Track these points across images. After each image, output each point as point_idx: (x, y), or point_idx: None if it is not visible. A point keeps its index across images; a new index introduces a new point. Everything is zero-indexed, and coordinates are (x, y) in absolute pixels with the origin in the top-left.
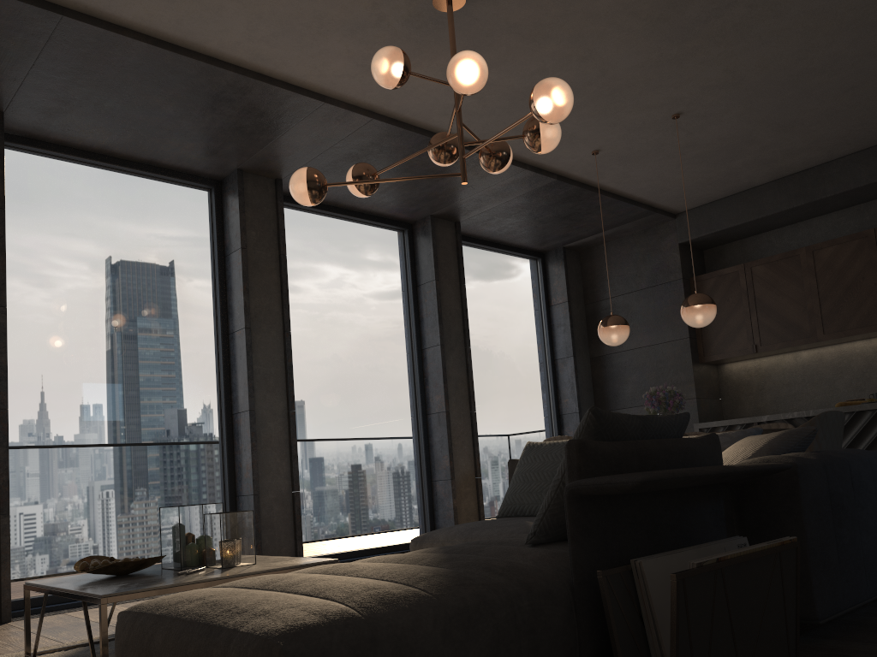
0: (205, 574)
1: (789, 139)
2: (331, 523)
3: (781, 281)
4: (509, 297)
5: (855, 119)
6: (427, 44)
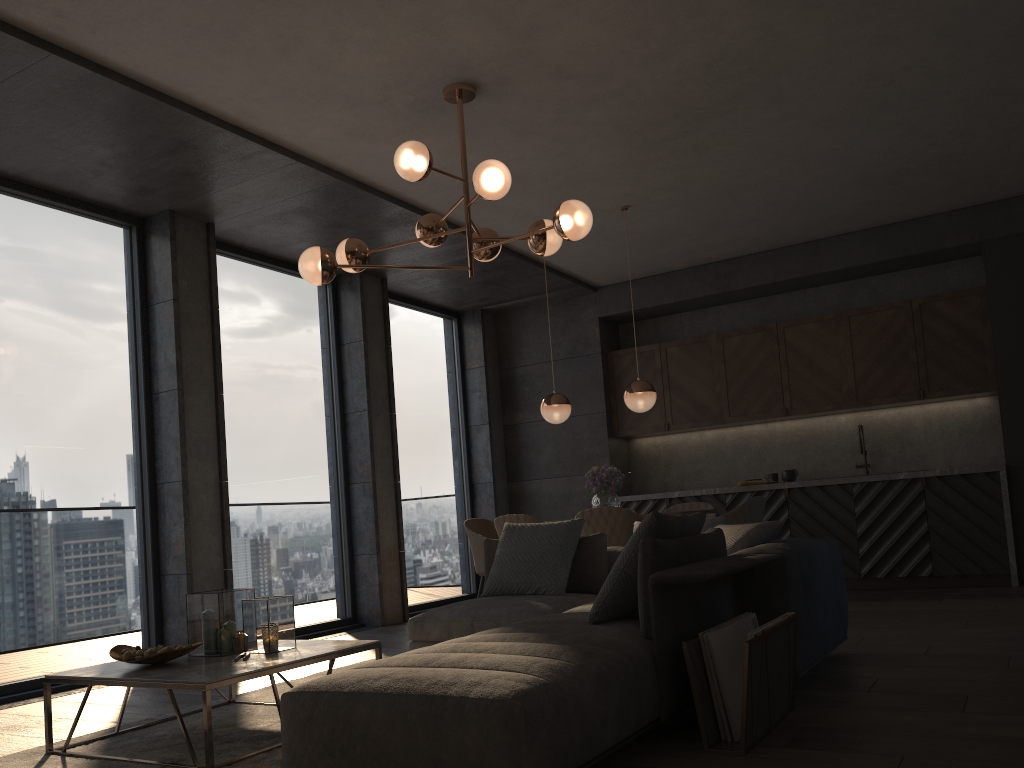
0: (266, 659)
1: (713, 236)
2: None
3: (693, 364)
4: (426, 358)
5: (770, 226)
6: (422, 124)
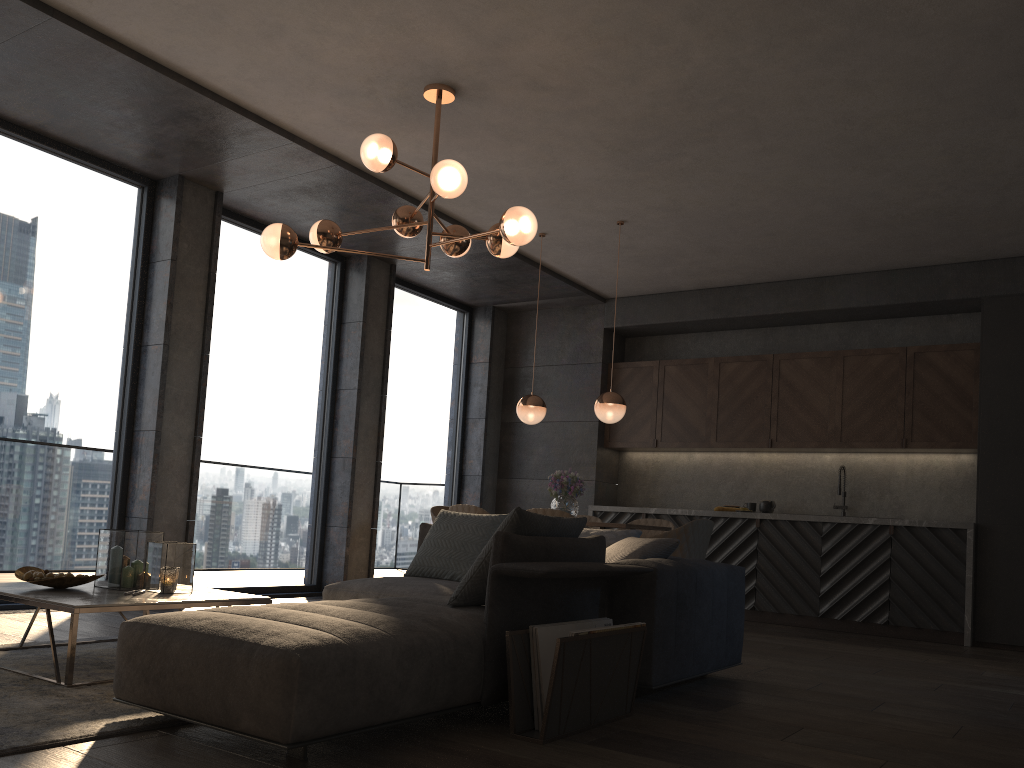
0: (152, 597)
1: (715, 261)
2: (218, 557)
3: (688, 385)
4: (431, 347)
5: (771, 257)
6: (409, 119)
